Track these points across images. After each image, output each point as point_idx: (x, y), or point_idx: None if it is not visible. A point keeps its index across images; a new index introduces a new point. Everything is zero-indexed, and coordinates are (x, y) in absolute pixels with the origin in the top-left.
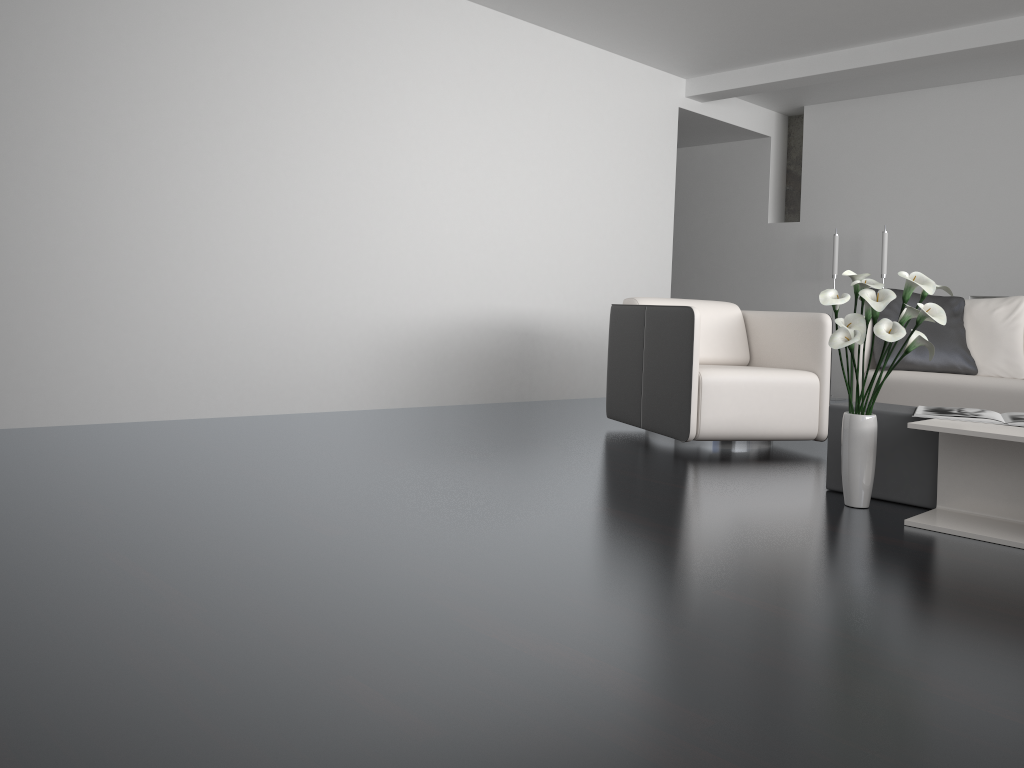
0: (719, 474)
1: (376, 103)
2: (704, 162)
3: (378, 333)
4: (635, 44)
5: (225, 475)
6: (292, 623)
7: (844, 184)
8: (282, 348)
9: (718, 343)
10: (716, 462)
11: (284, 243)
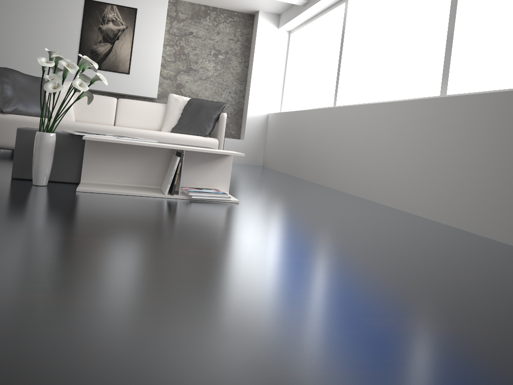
0: None
1: None
2: None
3: None
4: None
5: None
6: None
7: None
8: None
9: None
10: None
11: None
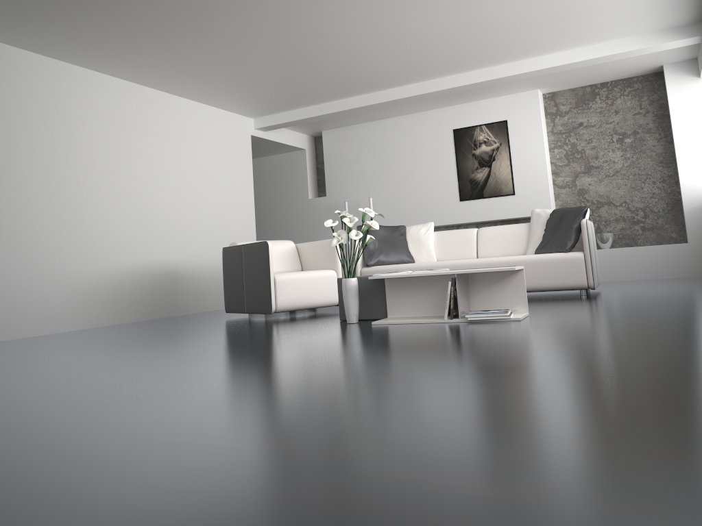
0: (288, 323)
1: (66, 141)
2: (269, 166)
3: (77, 282)
4: (222, 100)
5: (7, 359)
6: (92, 381)
7: (347, 173)
8: (15, 296)
9: (284, 262)
10: (287, 320)
11: (12, 230)
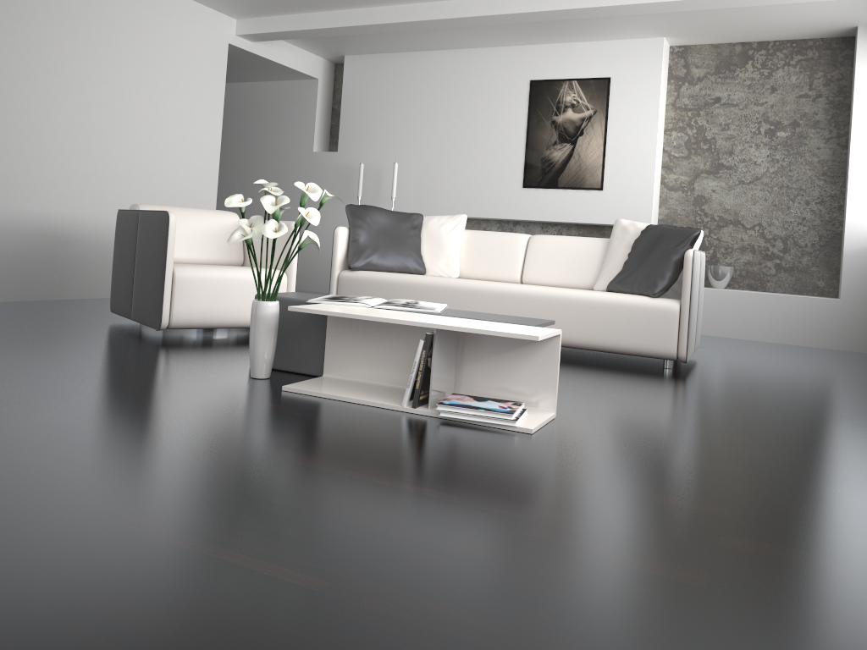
0: (167, 356)
1: None
2: (265, 96)
3: None
4: None
5: None
6: None
7: (372, 123)
8: None
9: (214, 246)
10: (178, 347)
11: None
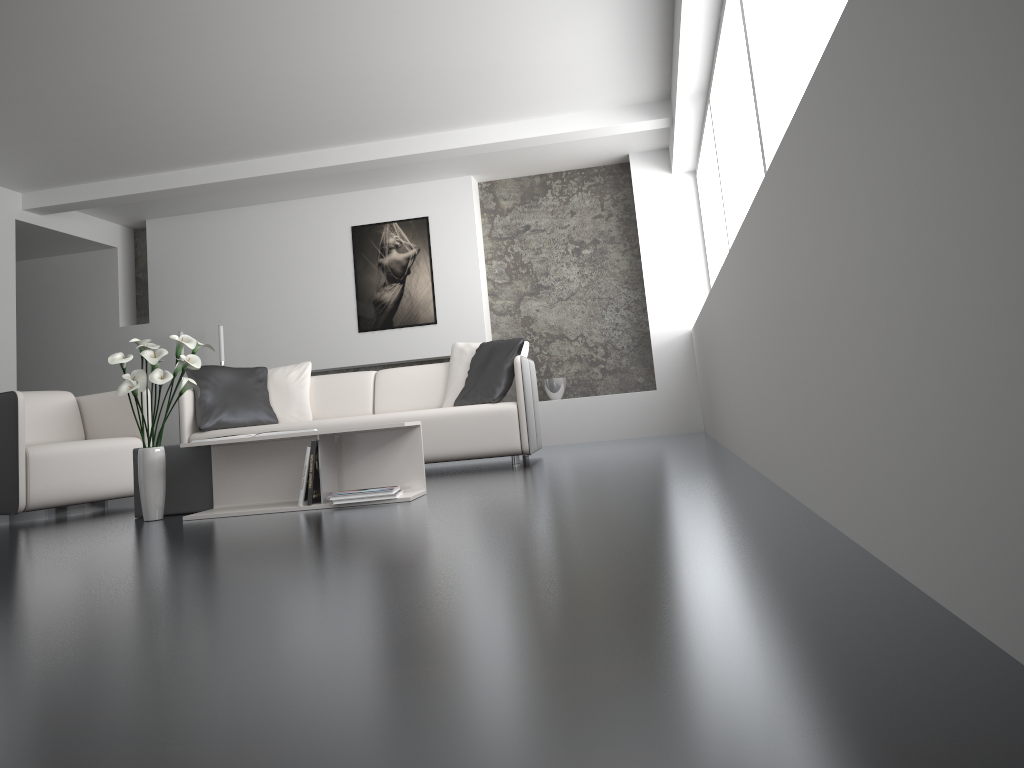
0: (43, 527)
1: None
2: (53, 273)
3: None
4: None
5: None
6: None
7: (186, 287)
8: None
9: (53, 427)
10: (45, 523)
11: None
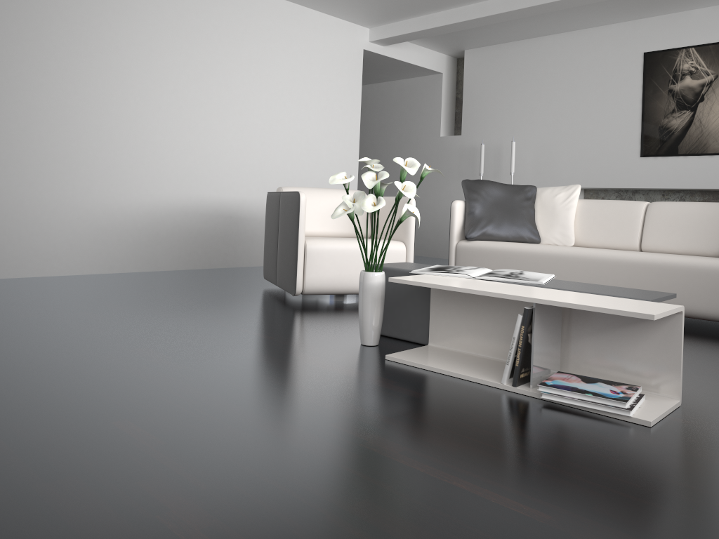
0: (294, 320)
1: (92, 39)
2: (399, 92)
3: (96, 216)
4: None
5: None
6: None
7: (490, 107)
8: (6, 227)
9: (345, 221)
10: (308, 311)
11: (7, 146)
